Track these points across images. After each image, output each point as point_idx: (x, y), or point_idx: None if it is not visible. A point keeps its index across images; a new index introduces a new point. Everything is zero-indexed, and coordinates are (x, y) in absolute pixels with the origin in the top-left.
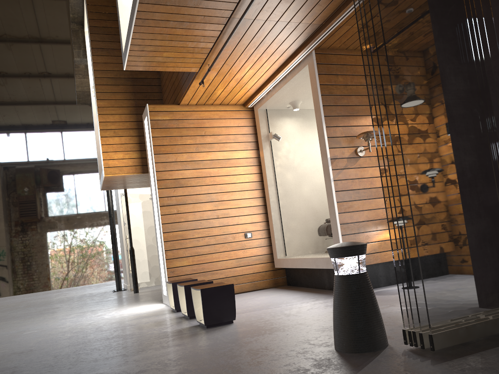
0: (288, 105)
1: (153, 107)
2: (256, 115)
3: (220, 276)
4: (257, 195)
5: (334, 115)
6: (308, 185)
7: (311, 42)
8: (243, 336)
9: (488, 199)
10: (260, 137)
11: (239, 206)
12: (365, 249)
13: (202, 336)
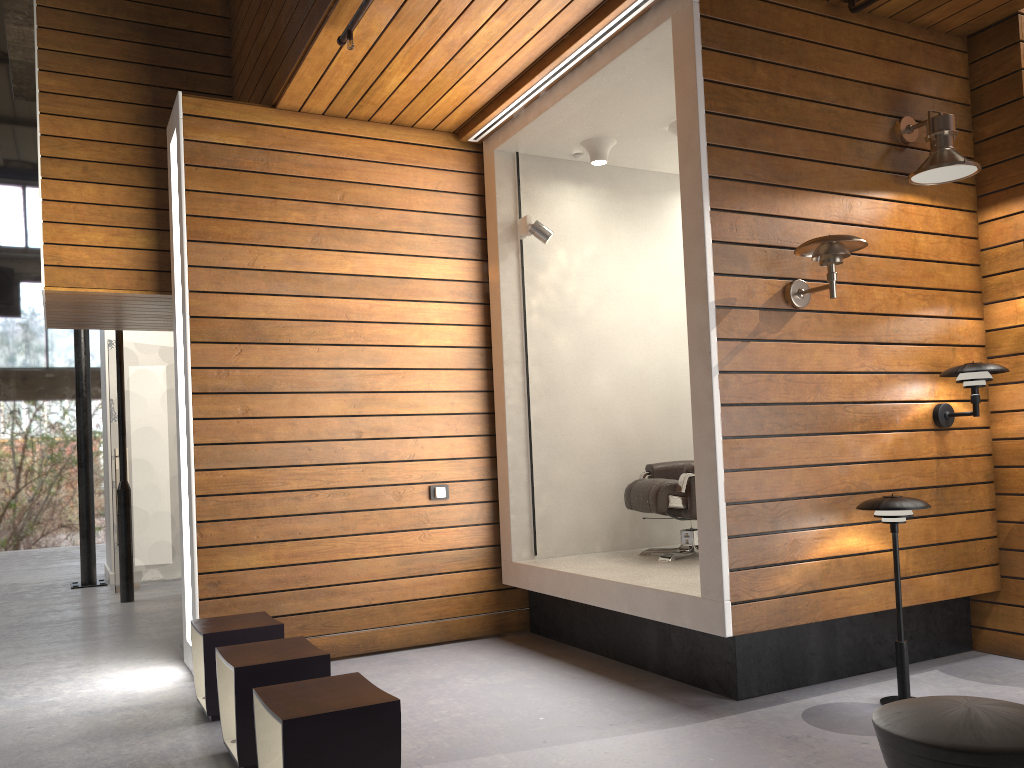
0: (578, 149)
1: (198, 105)
2: (488, 167)
3: (352, 602)
4: (471, 385)
5: (735, 178)
6: (609, 370)
7: None
8: None
9: None
10: (495, 228)
11: (421, 410)
12: None
13: None
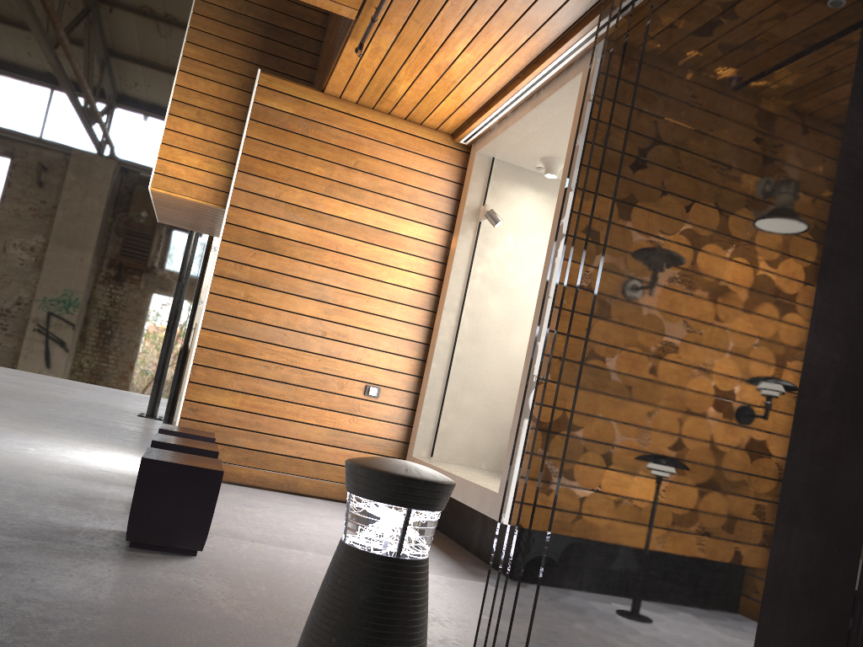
0: (539, 163)
1: (269, 80)
2: (470, 164)
3: (287, 452)
4: (417, 320)
5: None
6: (527, 334)
7: (598, 17)
8: (153, 600)
9: (831, 480)
10: (463, 209)
11: (374, 328)
12: (438, 497)
13: (87, 563)
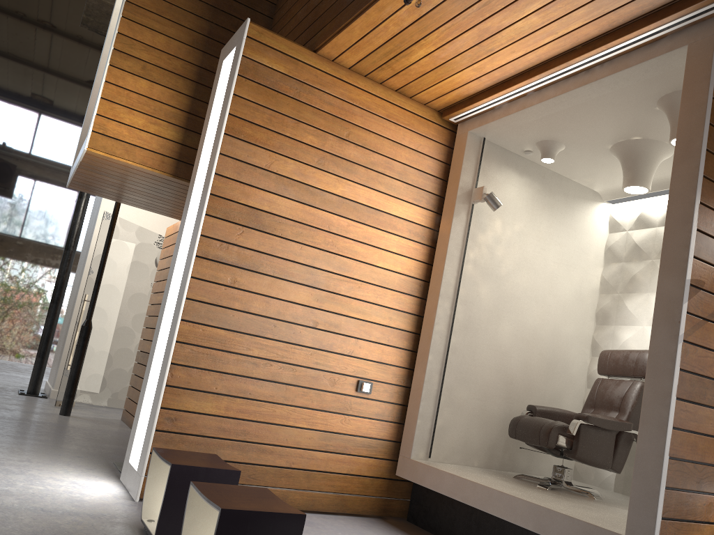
0: (531, 147)
1: (259, 33)
2: (459, 143)
3: (276, 462)
4: (407, 307)
5: None
6: (513, 322)
7: None
8: None
9: None
10: (456, 190)
11: (366, 317)
12: None
13: None
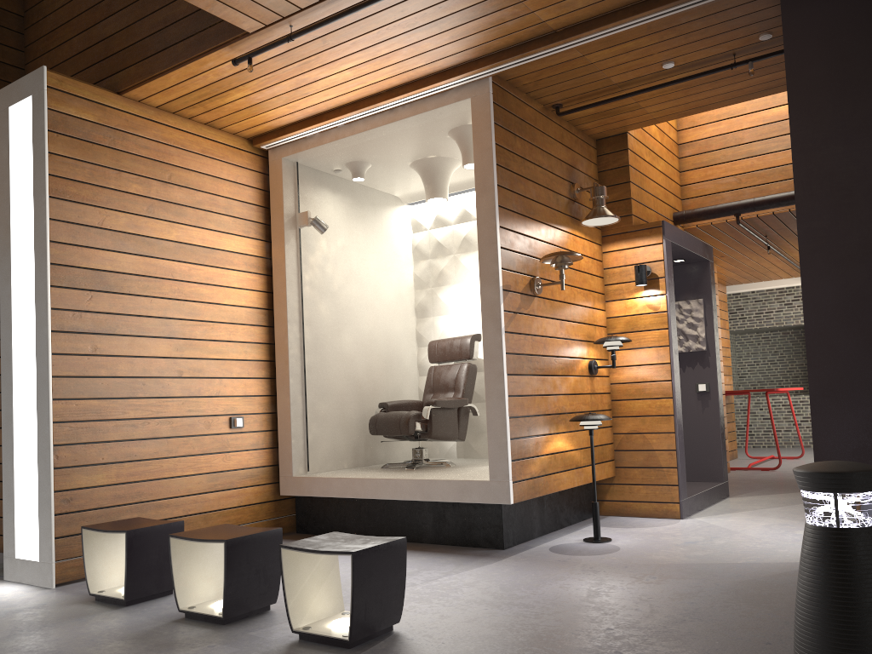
0: (341, 166)
1: (60, 81)
2: (275, 169)
3: (174, 513)
4: (258, 338)
5: (509, 208)
6: (352, 332)
7: (512, 58)
8: None
9: None
10: (282, 217)
11: (224, 356)
12: None
13: None
